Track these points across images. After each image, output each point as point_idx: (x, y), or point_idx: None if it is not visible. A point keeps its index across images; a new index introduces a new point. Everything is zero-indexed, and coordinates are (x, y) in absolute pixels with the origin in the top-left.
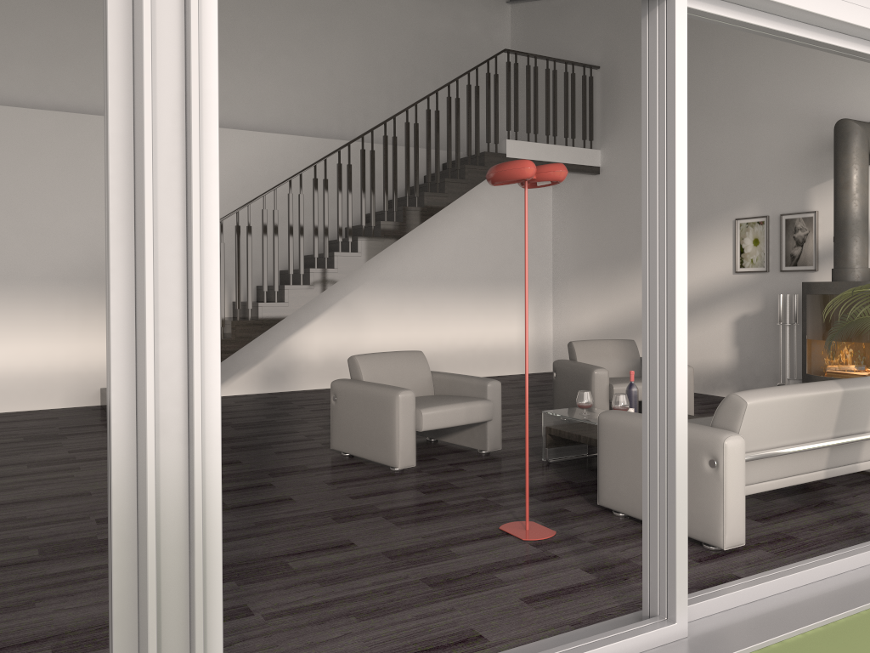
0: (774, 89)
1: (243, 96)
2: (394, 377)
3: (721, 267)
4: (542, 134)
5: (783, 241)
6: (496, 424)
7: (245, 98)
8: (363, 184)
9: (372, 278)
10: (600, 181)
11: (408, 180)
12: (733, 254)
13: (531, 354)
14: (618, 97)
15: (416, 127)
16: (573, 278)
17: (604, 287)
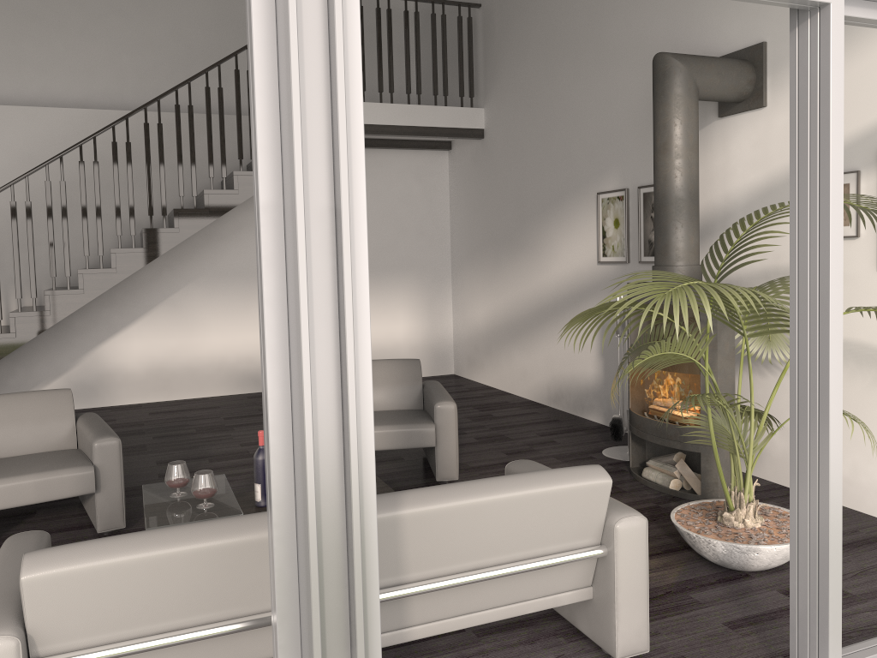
0: (631, 18)
1: (64, 66)
2: (5, 429)
3: (587, 255)
4: (439, 92)
5: (642, 223)
6: (112, 496)
7: (66, 67)
8: (147, 165)
9: (207, 273)
10: (484, 147)
11: (210, 158)
12: (597, 239)
13: (424, 355)
14: (496, 41)
15: (220, 93)
16: (466, 264)
17: (491, 277)
